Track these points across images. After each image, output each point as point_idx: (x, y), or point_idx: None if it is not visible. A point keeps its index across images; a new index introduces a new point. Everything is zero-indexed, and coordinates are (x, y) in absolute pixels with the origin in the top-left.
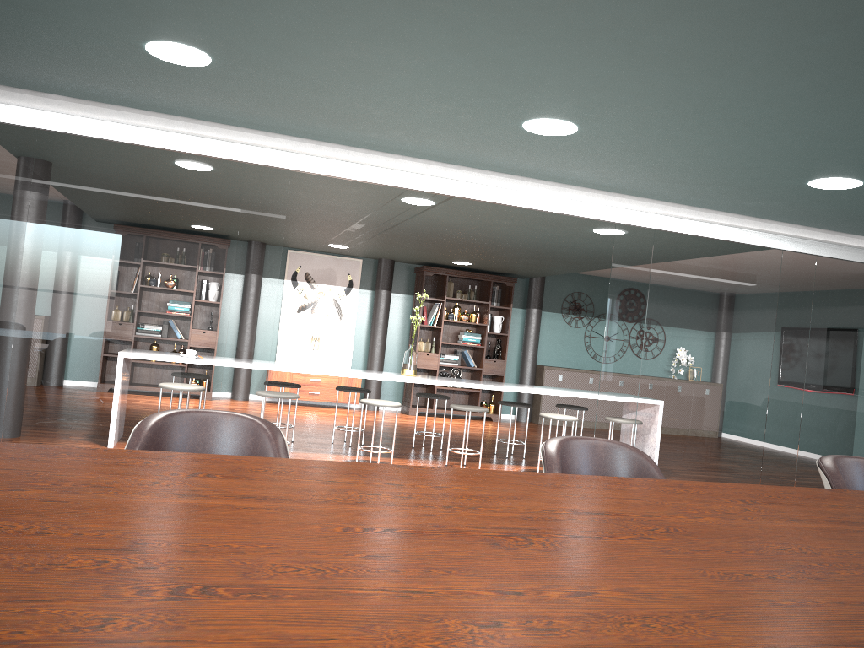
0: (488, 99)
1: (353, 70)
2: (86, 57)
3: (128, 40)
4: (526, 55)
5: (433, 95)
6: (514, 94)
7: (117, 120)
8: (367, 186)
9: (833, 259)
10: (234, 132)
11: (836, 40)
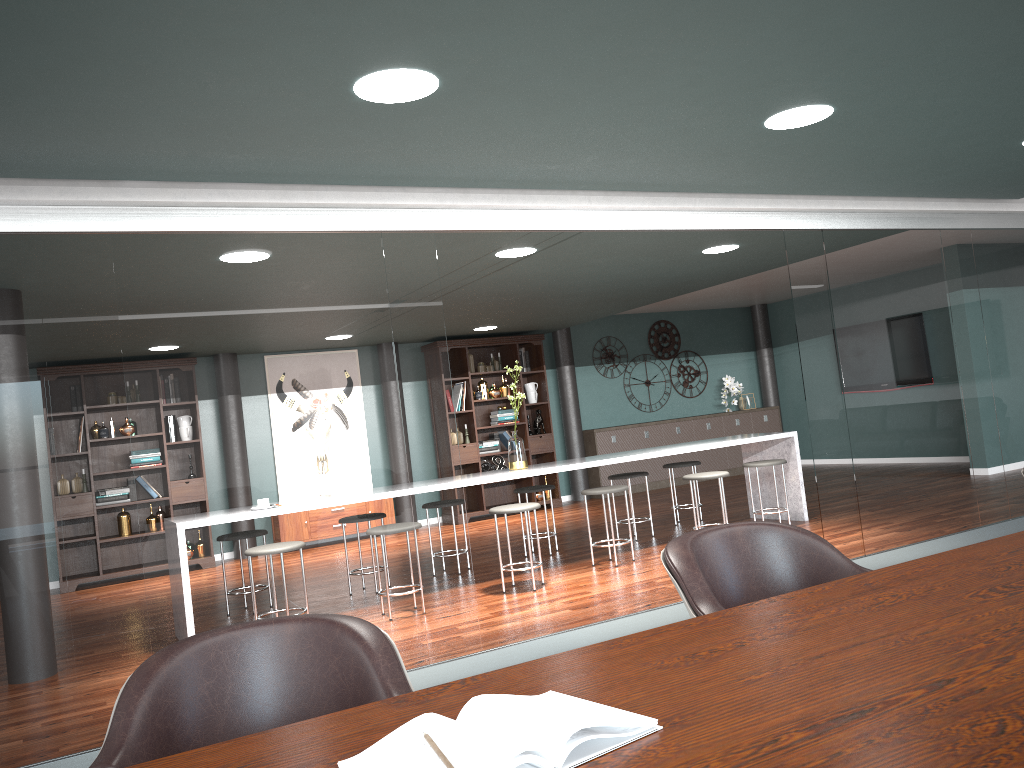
0: (761, 90)
1: (625, 74)
2: (245, 113)
3: (341, 74)
4: (875, 18)
5: (694, 95)
6: (802, 77)
7: (219, 202)
8: (467, 243)
9: (984, 230)
10: (367, 194)
11: None
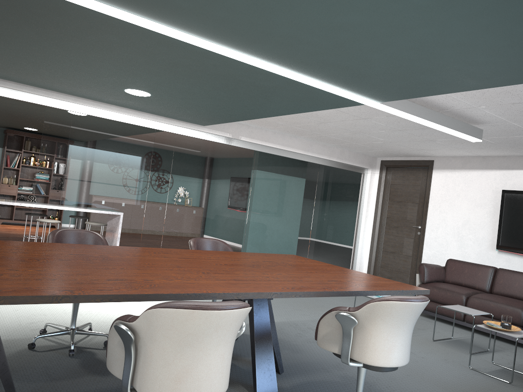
0: None
1: None
2: None
3: None
4: None
5: None
6: None
7: None
8: None
9: (186, 136)
10: None
11: (5, 9)
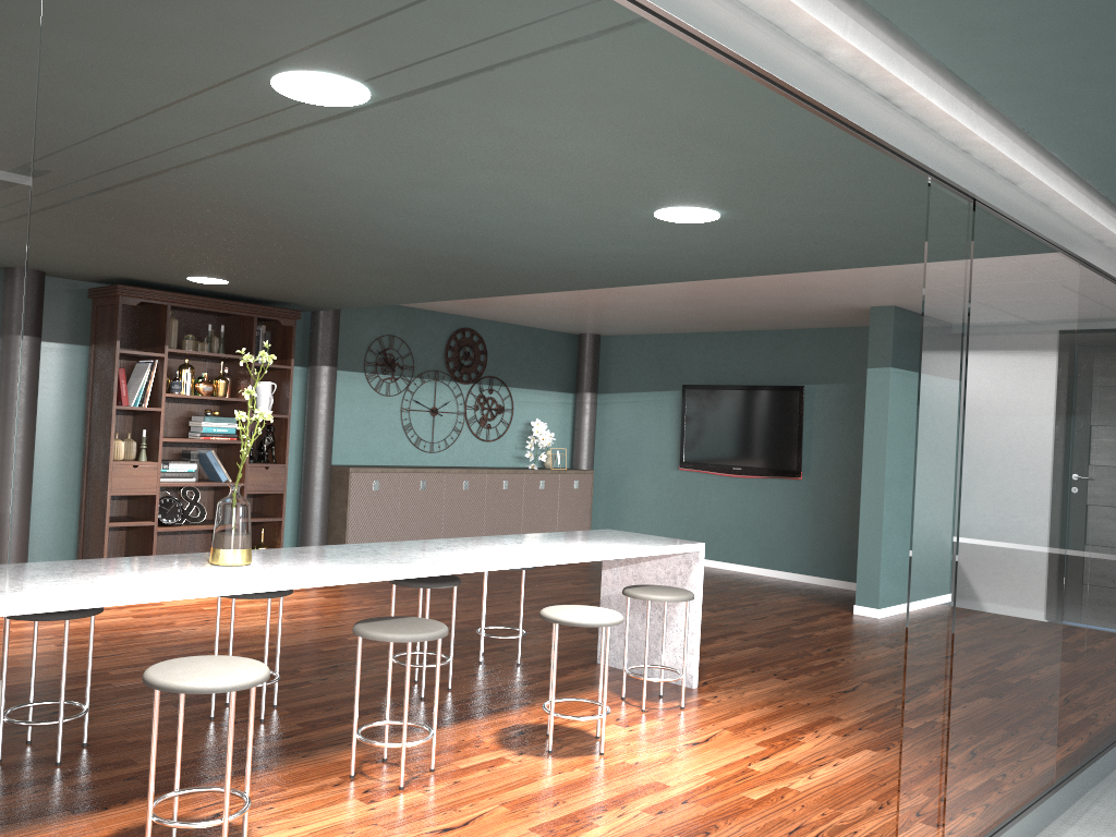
0: None
1: None
2: None
3: None
4: None
5: None
6: None
7: None
8: (206, 2)
9: (1113, 282)
10: None
11: None
